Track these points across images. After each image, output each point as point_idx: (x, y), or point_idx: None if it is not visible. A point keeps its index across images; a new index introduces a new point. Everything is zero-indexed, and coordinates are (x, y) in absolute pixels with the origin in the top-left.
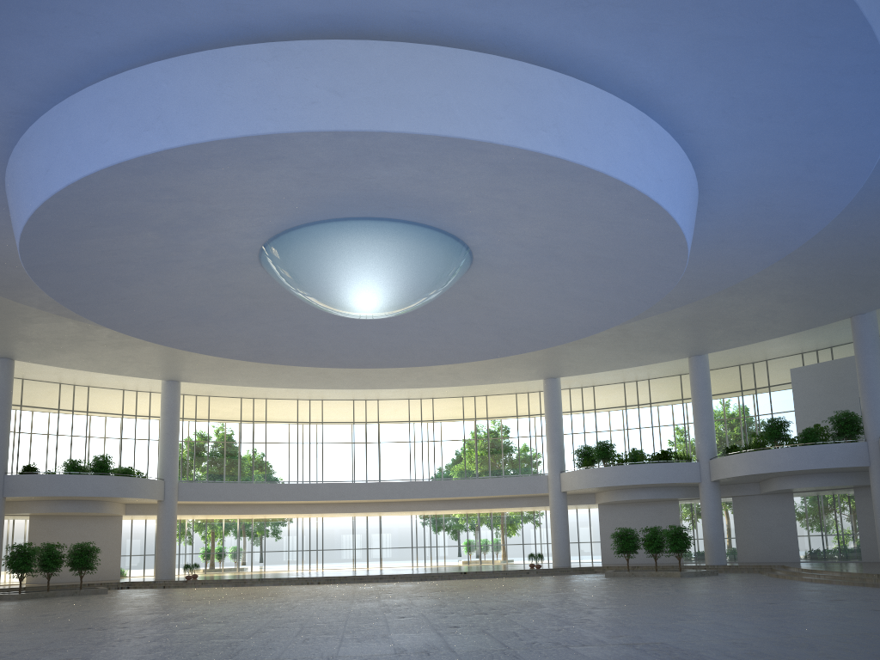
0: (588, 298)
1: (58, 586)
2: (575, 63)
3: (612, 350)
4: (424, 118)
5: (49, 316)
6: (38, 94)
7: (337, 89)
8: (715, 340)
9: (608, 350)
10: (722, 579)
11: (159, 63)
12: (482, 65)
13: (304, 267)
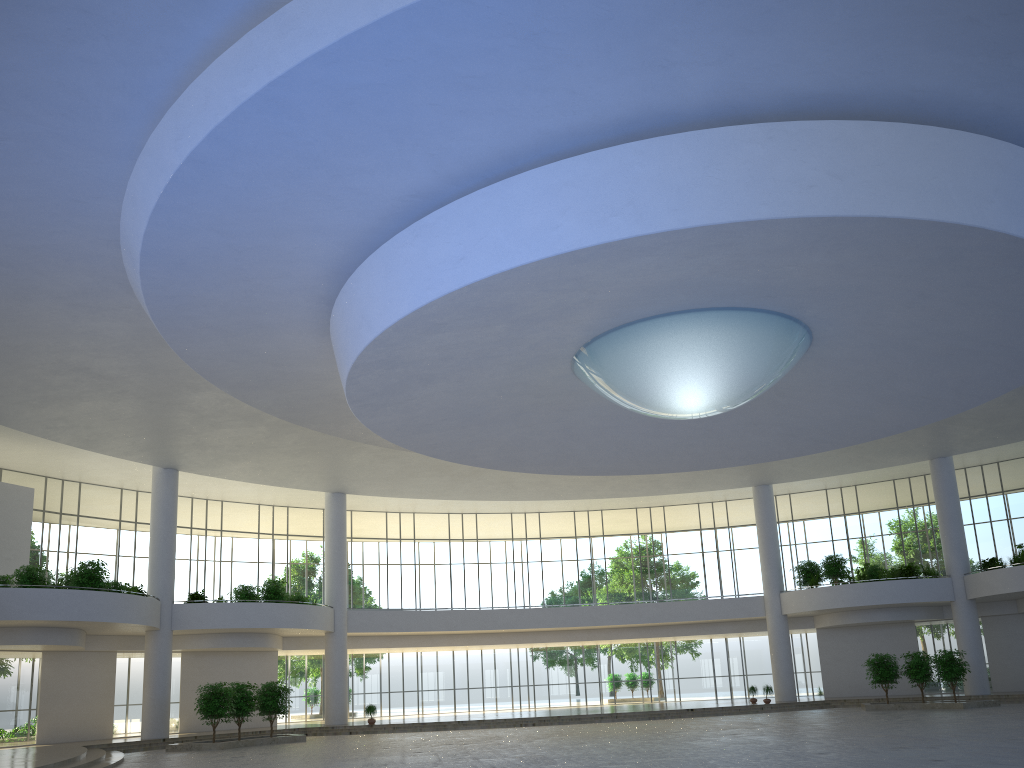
0: (913, 394)
1: (229, 734)
2: None
3: (845, 452)
4: (922, 202)
5: (243, 420)
6: (455, 177)
7: (836, 172)
8: (968, 440)
9: (841, 452)
10: None
11: (631, 144)
12: (975, 147)
13: (644, 362)
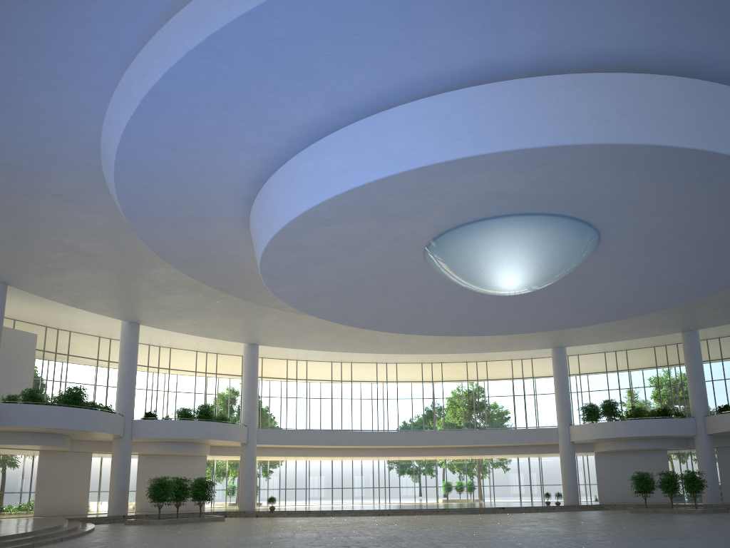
0: (672, 282)
1: (170, 514)
2: None
3: (620, 325)
4: (687, 135)
5: (186, 289)
6: (343, 110)
7: (624, 111)
8: (710, 318)
9: (617, 325)
10: None
11: (473, 88)
12: (727, 95)
13: (476, 252)
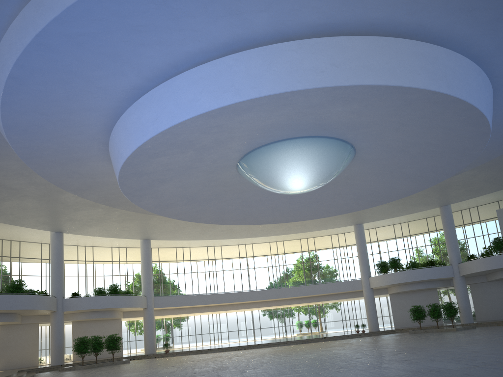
0: (413, 175)
1: (95, 361)
2: (450, 42)
3: (396, 205)
4: (381, 76)
5: (89, 206)
6: (150, 78)
7: (335, 63)
8: (457, 196)
9: (394, 206)
10: (486, 330)
11: (231, 55)
12: (408, 46)
13: (268, 166)
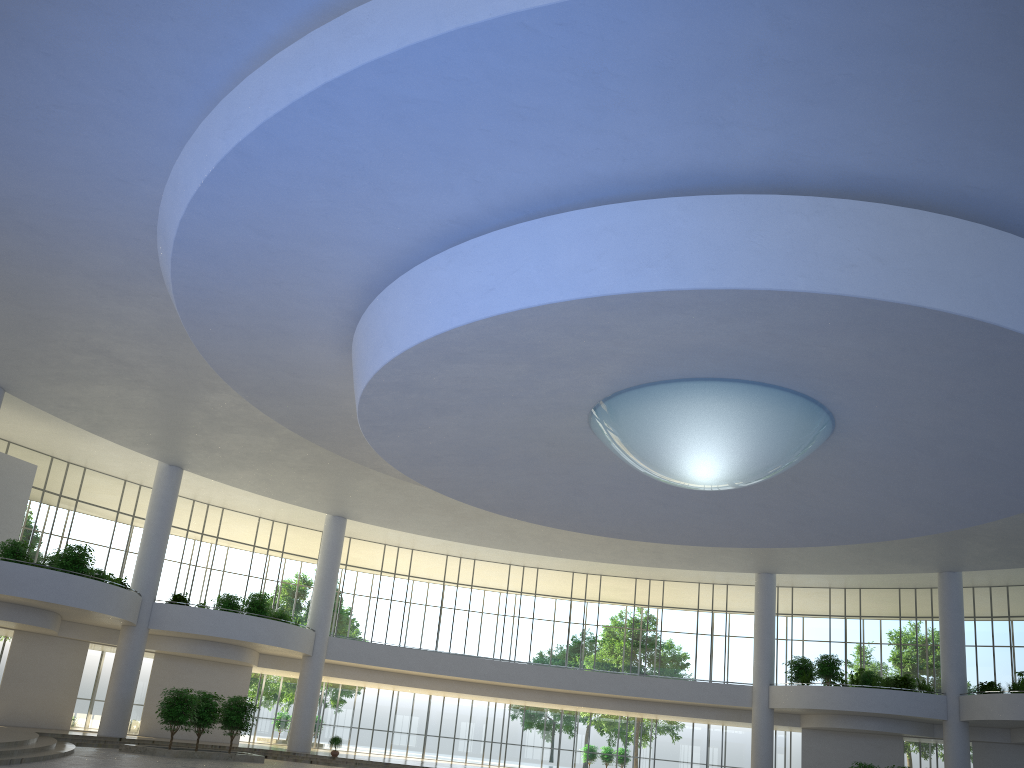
0: (930, 499)
1: (187, 744)
2: None
3: (854, 552)
4: (963, 298)
5: (255, 428)
6: (497, 208)
7: (879, 255)
8: (980, 558)
9: (850, 551)
10: None
11: (677, 198)
12: (1023, 251)
13: (661, 425)
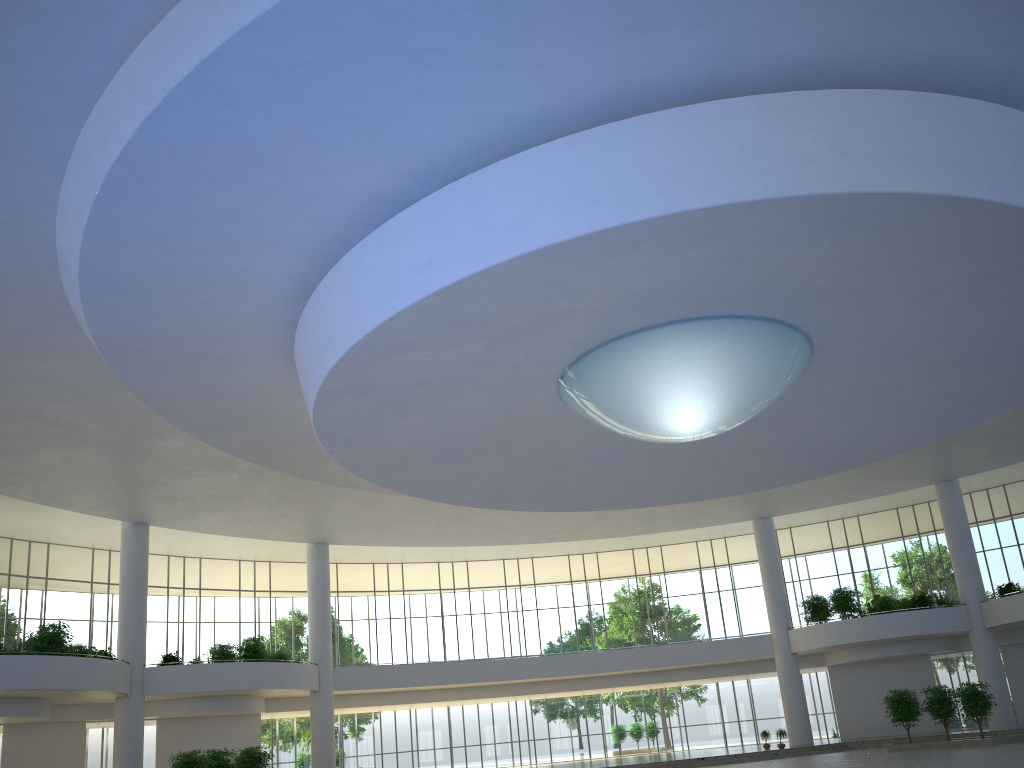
0: (921, 407)
1: None
2: None
3: (847, 479)
4: (935, 175)
5: (214, 468)
6: (419, 174)
7: (838, 145)
8: (974, 461)
9: (843, 479)
10: None
11: (610, 125)
12: (987, 115)
13: (635, 380)
